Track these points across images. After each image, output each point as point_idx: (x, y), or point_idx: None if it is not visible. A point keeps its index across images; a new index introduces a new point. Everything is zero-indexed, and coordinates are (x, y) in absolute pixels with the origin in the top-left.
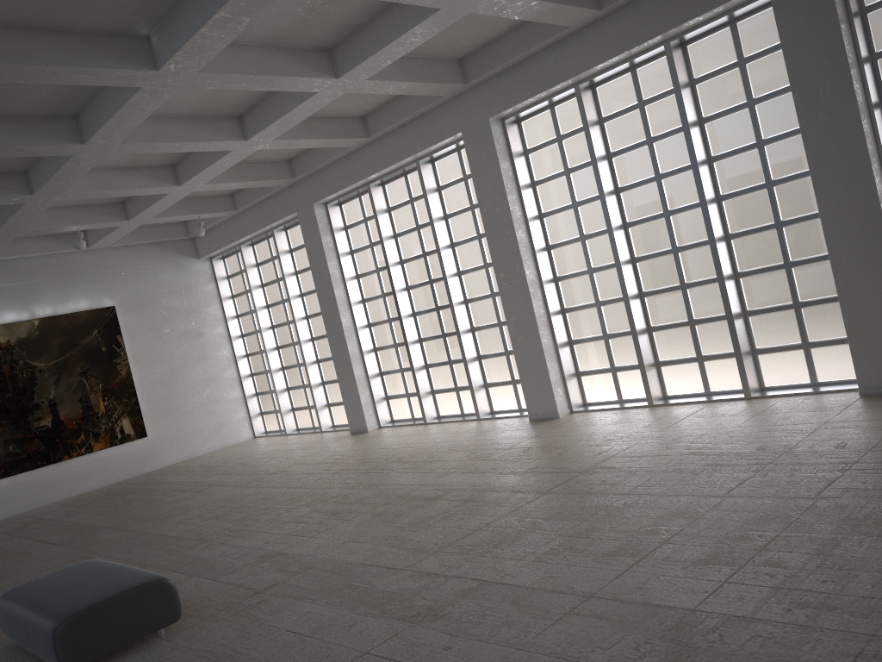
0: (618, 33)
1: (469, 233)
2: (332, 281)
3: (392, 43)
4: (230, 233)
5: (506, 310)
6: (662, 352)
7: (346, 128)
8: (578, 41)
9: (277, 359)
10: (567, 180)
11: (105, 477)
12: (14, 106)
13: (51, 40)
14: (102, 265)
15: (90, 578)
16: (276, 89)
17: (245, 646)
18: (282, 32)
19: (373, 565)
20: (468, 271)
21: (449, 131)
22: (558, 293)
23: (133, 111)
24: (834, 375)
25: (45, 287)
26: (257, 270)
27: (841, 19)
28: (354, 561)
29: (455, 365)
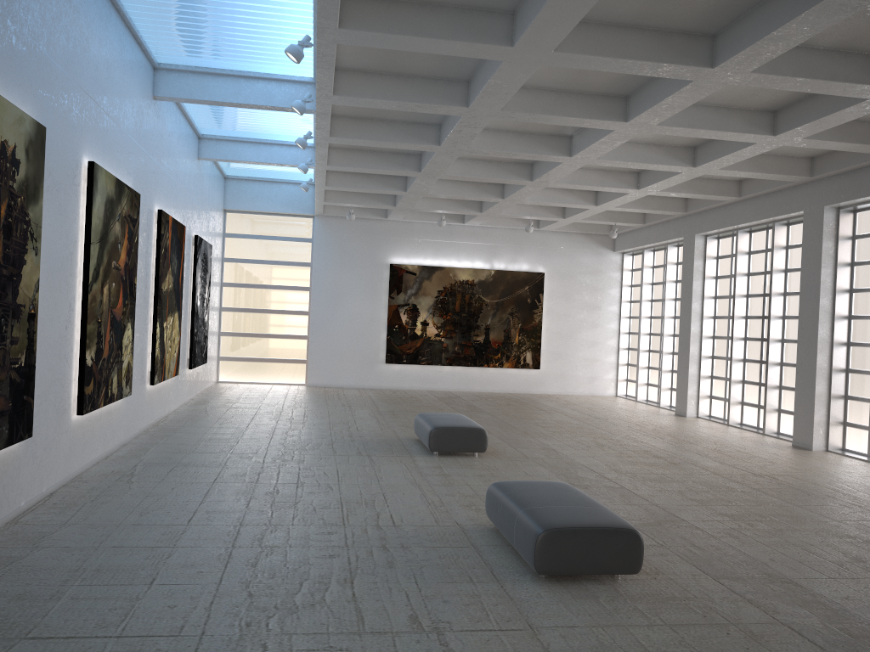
0: None
1: (799, 288)
2: (692, 296)
3: (728, 155)
4: (638, 239)
5: (798, 356)
6: None
7: (722, 188)
8: None
9: (647, 342)
10: None
11: (505, 386)
12: (498, 157)
13: (516, 138)
14: (544, 242)
15: (454, 419)
16: (650, 169)
17: (502, 469)
18: (657, 138)
19: (587, 467)
20: (790, 317)
21: (795, 207)
22: (847, 355)
23: (559, 171)
24: None
25: (504, 250)
26: (651, 271)
27: None
28: (581, 463)
29: (762, 387)
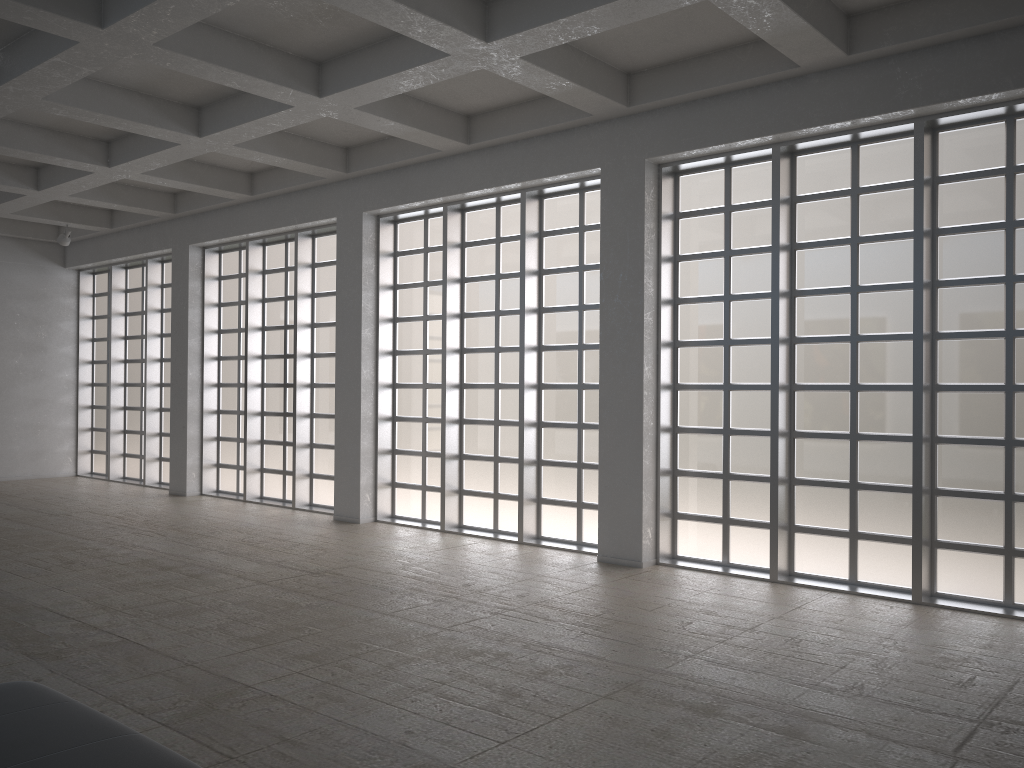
0: (482, 169)
1: (331, 317)
2: (189, 329)
3: (251, 122)
4: (102, 250)
5: (337, 404)
6: (468, 481)
7: (229, 180)
8: (450, 166)
9: (121, 396)
10: (423, 292)
11: None
12: None
13: None
14: None
15: None
16: (132, 131)
17: None
18: (144, 82)
19: (53, 610)
20: (320, 355)
21: (326, 213)
22: (393, 400)
23: None
24: (595, 538)
25: None
26: (124, 296)
27: (647, 218)
28: (40, 605)
29: (288, 447)
